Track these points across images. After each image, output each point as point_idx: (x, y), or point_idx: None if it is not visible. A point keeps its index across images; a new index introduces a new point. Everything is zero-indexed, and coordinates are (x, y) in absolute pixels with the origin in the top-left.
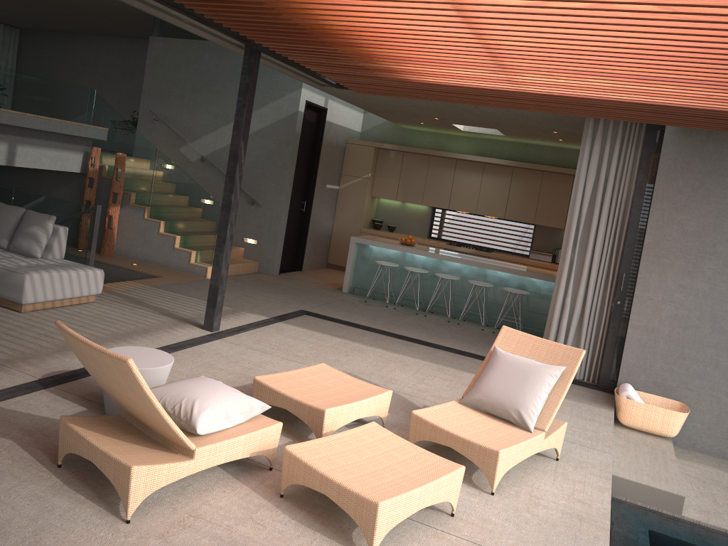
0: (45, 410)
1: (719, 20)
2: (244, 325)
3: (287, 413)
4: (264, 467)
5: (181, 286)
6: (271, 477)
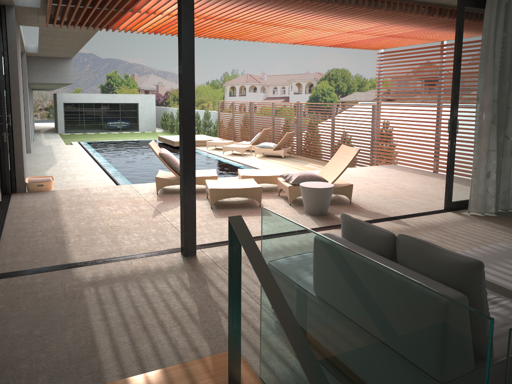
0: (353, 216)
1: (233, 35)
2: (140, 256)
3: (240, 205)
4: (280, 196)
5: (26, 379)
6: (281, 194)
